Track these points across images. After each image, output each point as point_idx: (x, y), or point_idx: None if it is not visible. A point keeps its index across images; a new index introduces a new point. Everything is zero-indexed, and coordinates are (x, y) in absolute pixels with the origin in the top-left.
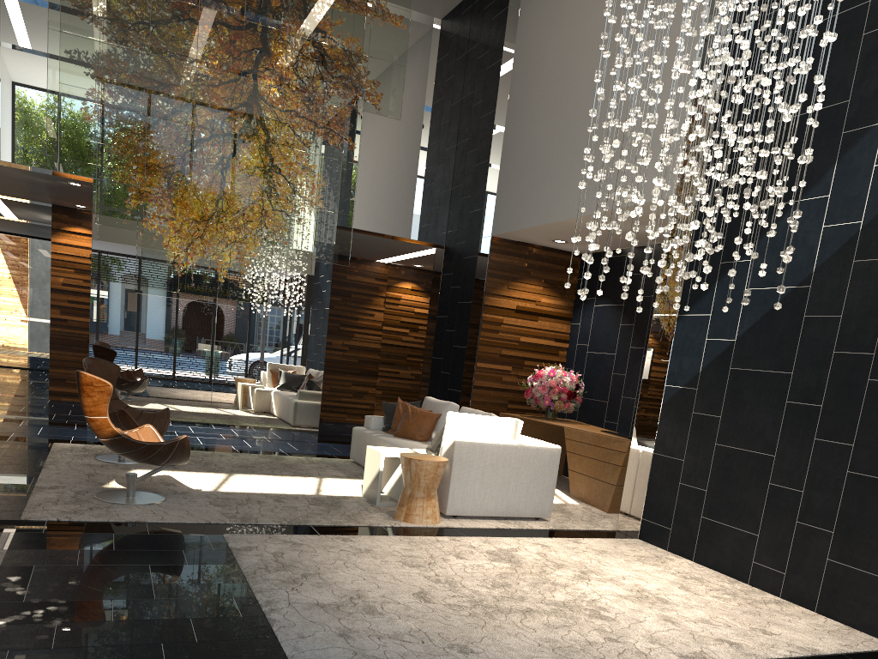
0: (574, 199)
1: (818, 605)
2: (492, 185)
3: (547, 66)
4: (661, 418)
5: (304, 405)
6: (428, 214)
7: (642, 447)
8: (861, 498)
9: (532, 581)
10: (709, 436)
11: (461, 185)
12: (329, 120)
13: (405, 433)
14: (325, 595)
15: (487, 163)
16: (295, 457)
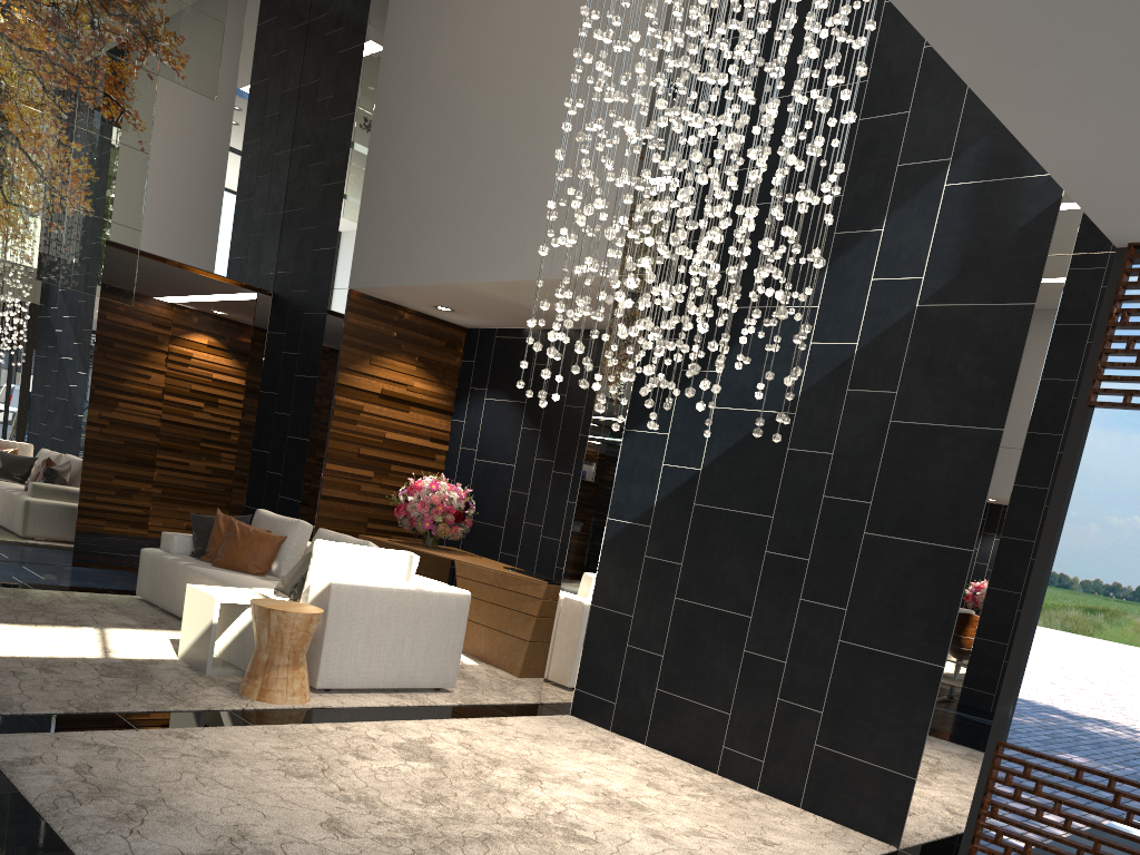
0: (478, 257)
1: (804, 799)
2: (350, 218)
3: (436, 68)
4: (602, 560)
5: (51, 509)
6: (249, 244)
7: (576, 596)
8: (855, 672)
9: (472, 789)
10: (667, 587)
11: (300, 210)
12: (103, 79)
13: (233, 563)
14: (188, 838)
15: (342, 185)
16: (46, 592)
